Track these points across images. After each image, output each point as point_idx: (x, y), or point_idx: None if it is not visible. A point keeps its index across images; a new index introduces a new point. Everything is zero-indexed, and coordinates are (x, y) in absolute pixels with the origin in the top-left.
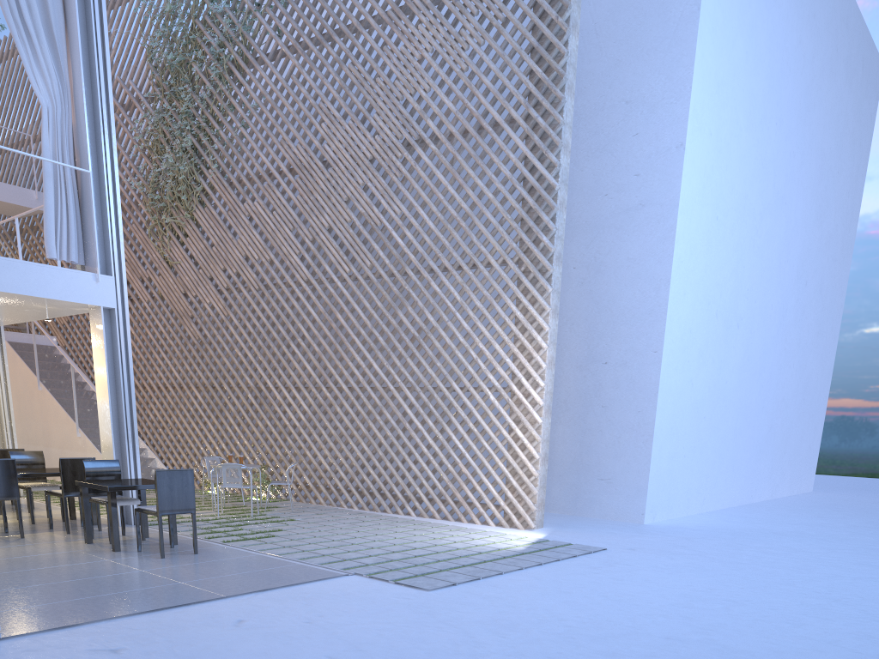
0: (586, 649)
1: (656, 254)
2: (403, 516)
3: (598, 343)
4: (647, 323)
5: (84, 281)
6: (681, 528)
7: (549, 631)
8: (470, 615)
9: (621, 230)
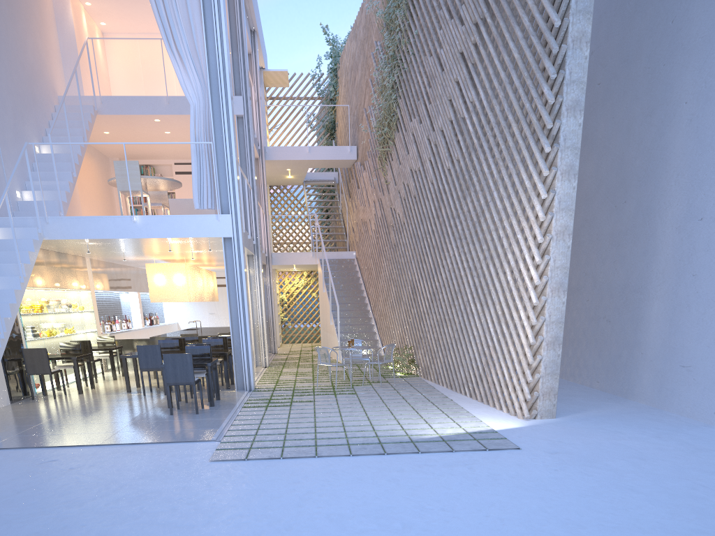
0: (104, 529)
1: None
2: (460, 396)
3: (697, 195)
4: None
5: (210, 221)
6: None
7: (147, 509)
8: (157, 485)
9: None
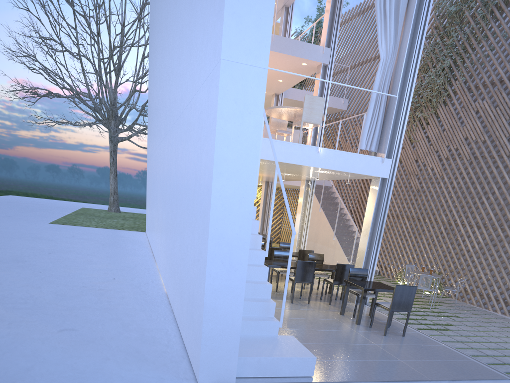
0: None
1: None
2: None
3: None
4: None
5: (375, 162)
6: None
7: None
8: None
9: None
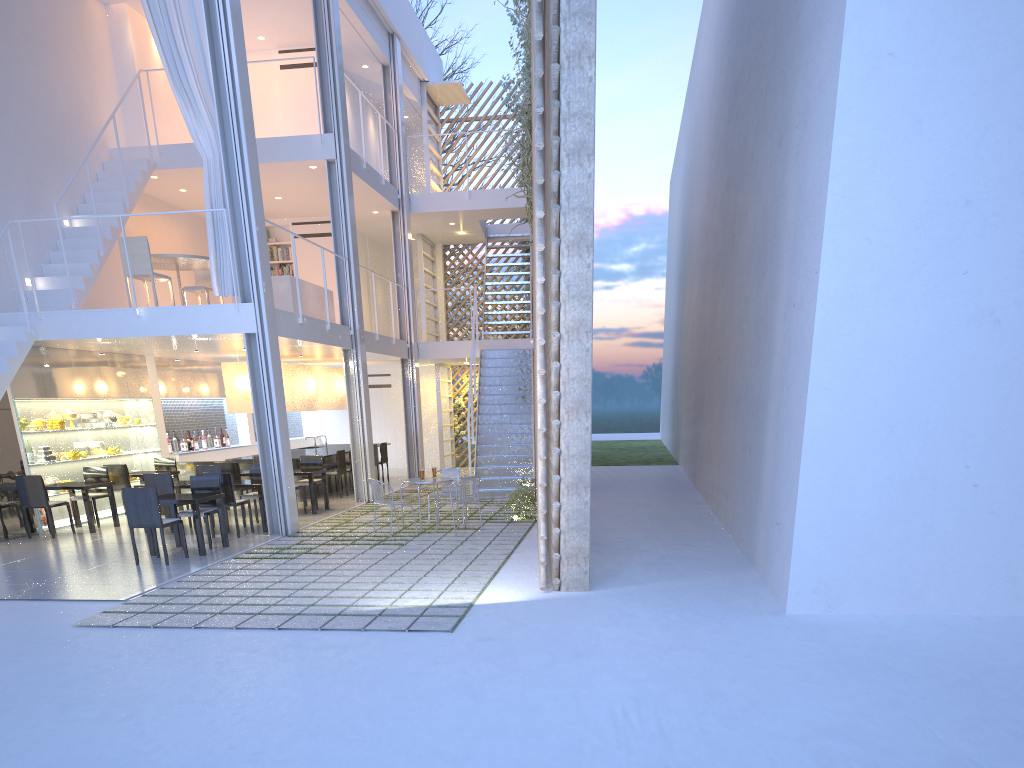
0: None
1: (832, 60)
2: (533, 553)
3: (794, 268)
4: (817, 213)
5: (228, 312)
6: (809, 631)
7: None
8: None
9: (821, 27)
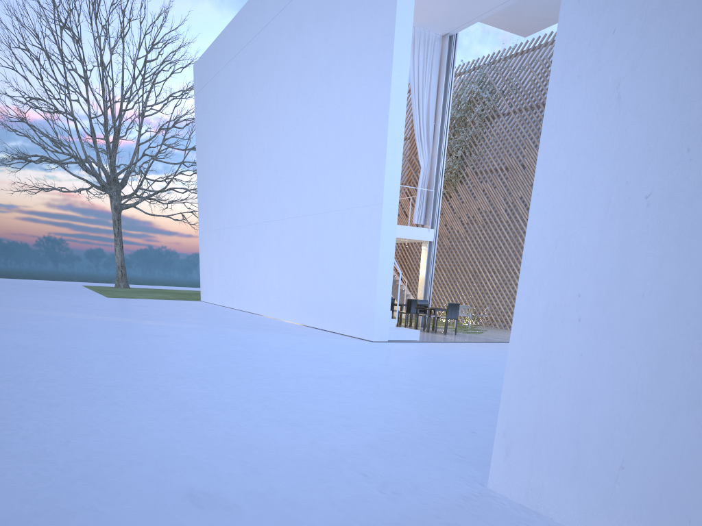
0: None
1: None
2: None
3: None
4: None
5: (424, 231)
6: None
7: None
8: None
9: None
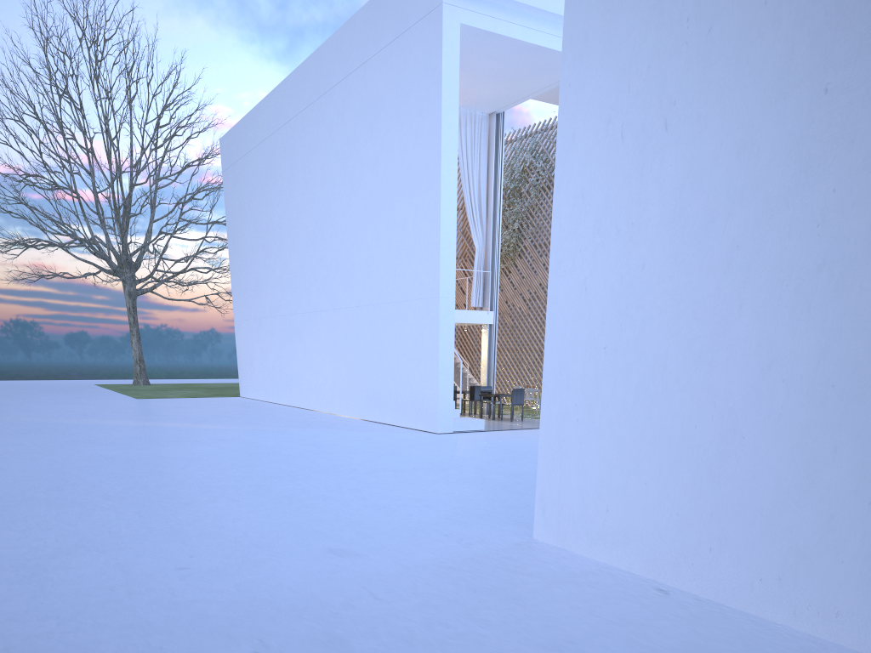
0: None
1: None
2: None
3: None
4: None
5: (483, 314)
6: None
7: None
8: None
9: None
